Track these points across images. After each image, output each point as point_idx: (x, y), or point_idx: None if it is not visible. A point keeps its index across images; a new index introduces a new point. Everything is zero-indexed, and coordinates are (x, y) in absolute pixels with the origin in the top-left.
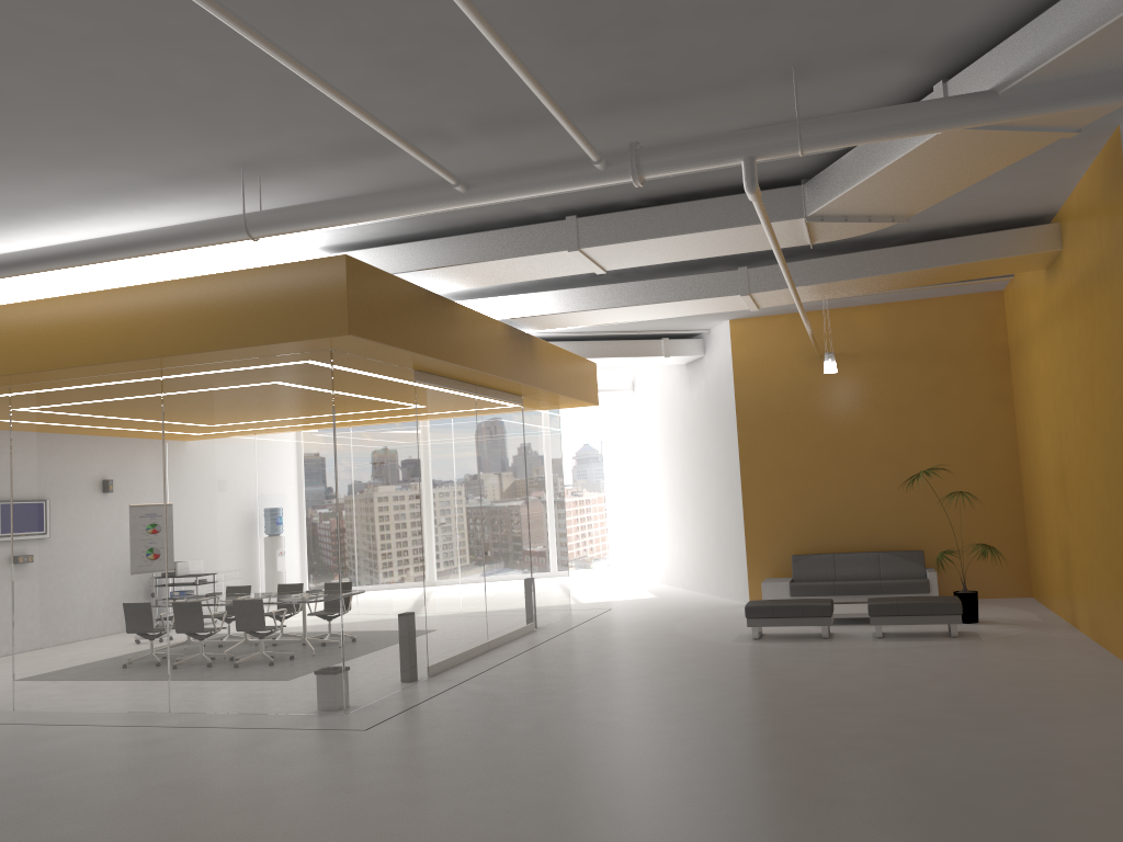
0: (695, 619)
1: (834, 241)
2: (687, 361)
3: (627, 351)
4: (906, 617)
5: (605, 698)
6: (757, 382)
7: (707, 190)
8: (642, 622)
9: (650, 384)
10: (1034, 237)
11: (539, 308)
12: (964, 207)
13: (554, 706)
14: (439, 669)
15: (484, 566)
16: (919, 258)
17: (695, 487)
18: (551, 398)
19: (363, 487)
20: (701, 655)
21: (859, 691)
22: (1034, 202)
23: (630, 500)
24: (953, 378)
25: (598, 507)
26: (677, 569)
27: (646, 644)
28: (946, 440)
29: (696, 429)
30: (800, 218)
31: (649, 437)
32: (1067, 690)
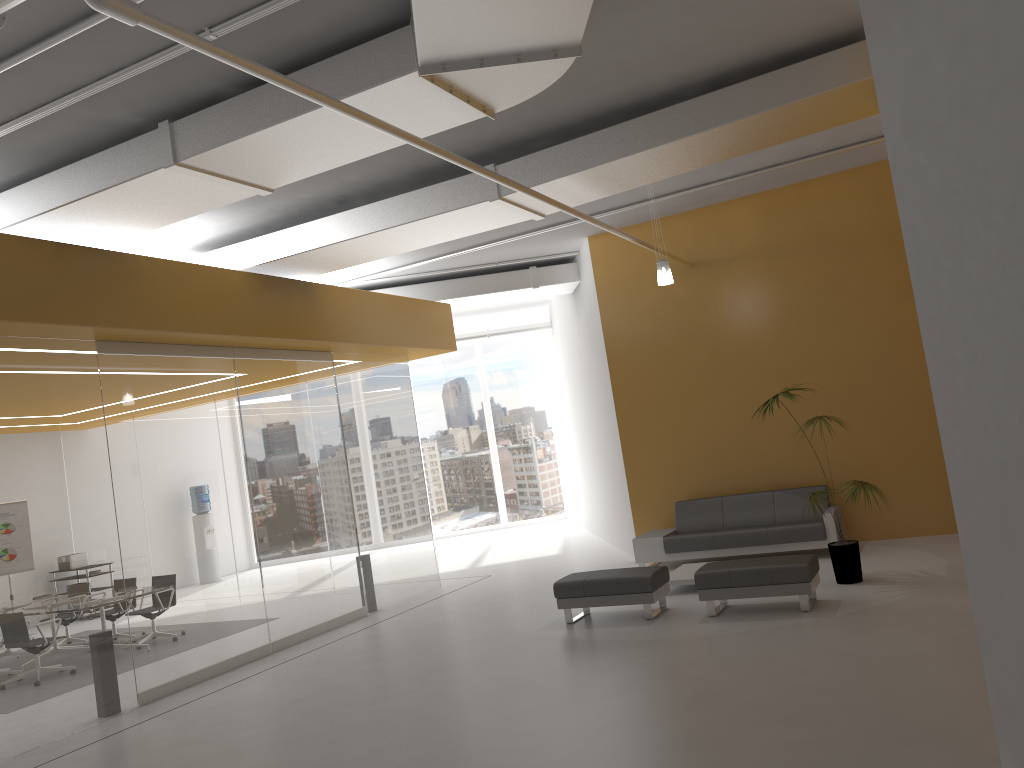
0: (550, 590)
1: (592, 115)
2: (569, 289)
3: (490, 286)
4: (742, 589)
5: (247, 753)
6: (624, 304)
7: (310, 56)
8: (491, 596)
9: (559, 318)
10: (841, 64)
11: (282, 249)
12: (721, 35)
13: None
14: (162, 693)
15: (259, 555)
16: (695, 118)
17: (594, 428)
18: (375, 350)
19: None
20: (473, 656)
21: (562, 735)
22: (819, 10)
23: (565, 443)
24: (848, 273)
25: (545, 451)
26: (597, 518)
27: (443, 636)
28: (847, 348)
29: (587, 364)
30: (413, 72)
31: (565, 376)
32: (850, 732)
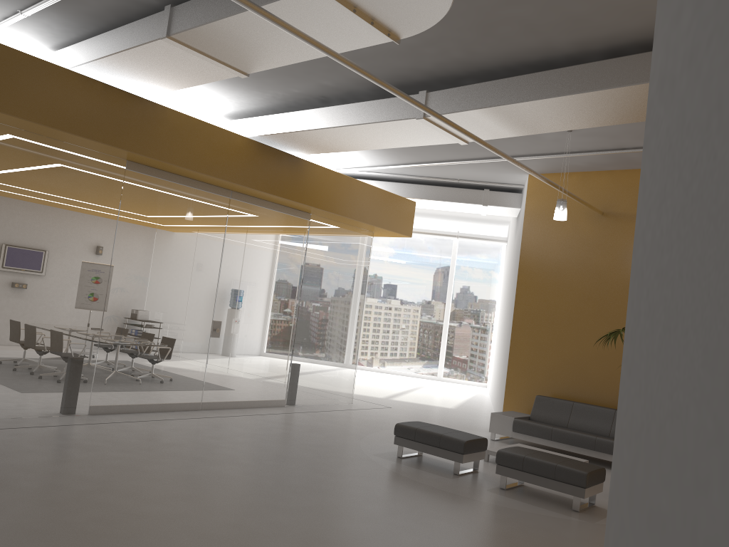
0: None
1: (508, 64)
2: (513, 213)
3: (450, 196)
4: (530, 475)
5: (100, 467)
6: (542, 232)
7: None
8: (373, 421)
9: (510, 236)
10: None
11: (276, 127)
12: (610, 7)
13: (45, 460)
14: (108, 411)
15: (210, 340)
16: (585, 79)
17: (505, 323)
18: (344, 220)
19: (10, 240)
20: (310, 456)
21: (293, 535)
22: None
23: (495, 331)
24: None
25: (484, 334)
26: (494, 391)
27: (310, 436)
28: None
29: (511, 273)
30: None
31: (504, 280)
32: None
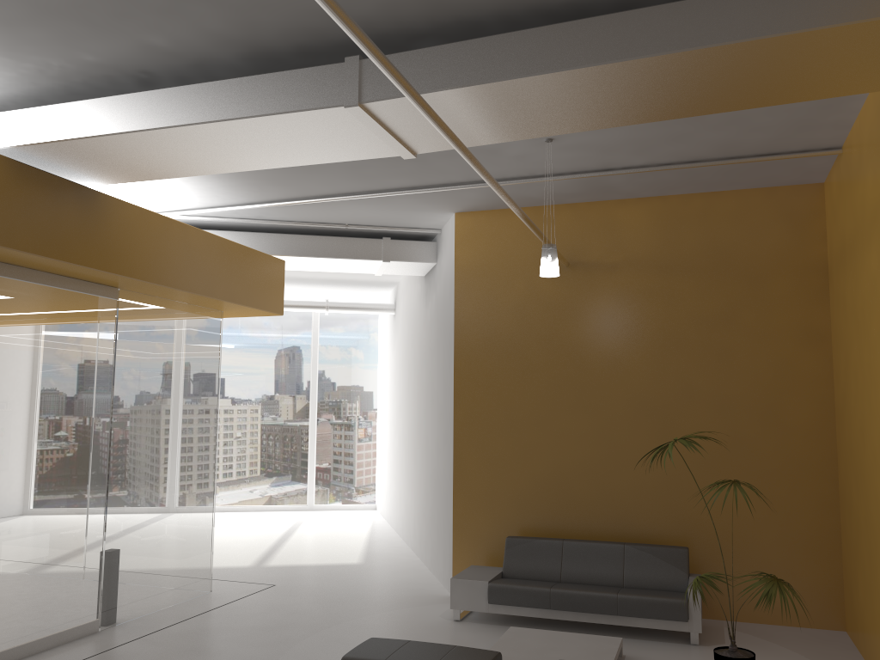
0: (340, 631)
1: (511, 9)
2: (422, 271)
3: (335, 250)
4: None
5: None
6: (484, 295)
7: None
8: (264, 627)
9: (404, 302)
10: None
11: (49, 131)
12: None
13: None
14: None
15: None
16: (663, 32)
17: (424, 428)
18: (178, 296)
19: None
20: None
21: None
22: None
23: (388, 433)
24: (746, 304)
25: (366, 437)
26: (409, 524)
27: None
28: (732, 390)
29: (427, 355)
30: None
31: (401, 364)
32: None
